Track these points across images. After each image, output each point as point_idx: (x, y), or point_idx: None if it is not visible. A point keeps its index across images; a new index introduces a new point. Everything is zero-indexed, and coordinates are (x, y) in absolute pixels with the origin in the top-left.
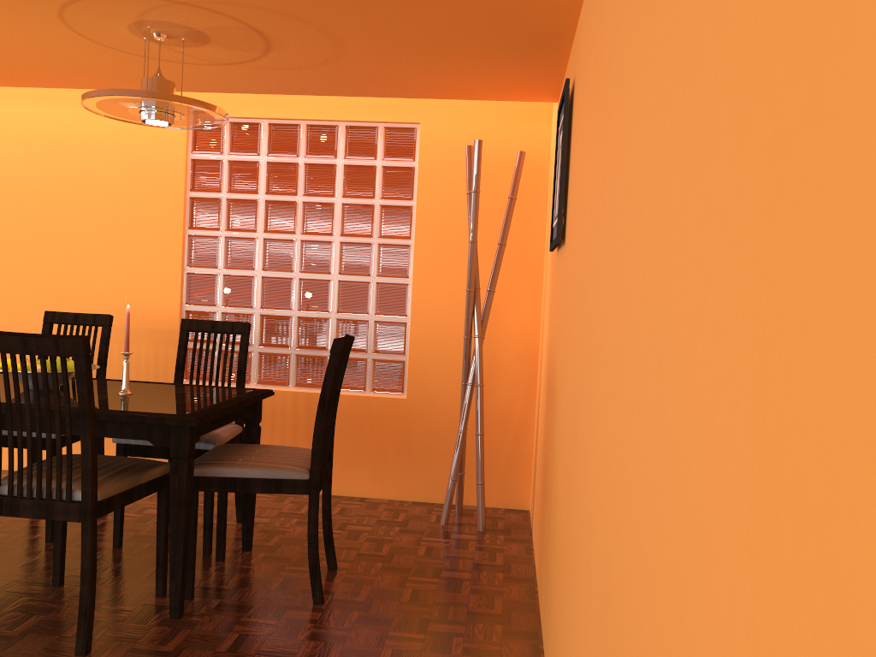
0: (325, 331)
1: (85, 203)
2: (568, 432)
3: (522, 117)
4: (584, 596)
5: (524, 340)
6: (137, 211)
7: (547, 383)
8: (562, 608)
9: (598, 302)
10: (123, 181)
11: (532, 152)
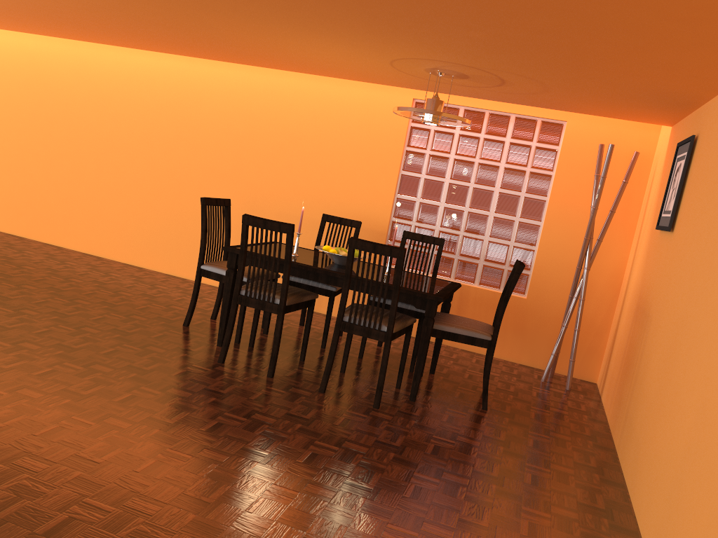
0: (479, 247)
1: (340, 145)
2: (666, 342)
3: (639, 126)
4: (678, 420)
5: (613, 274)
6: (372, 155)
7: (637, 308)
8: (649, 431)
9: (710, 286)
10: (366, 135)
11: (642, 150)
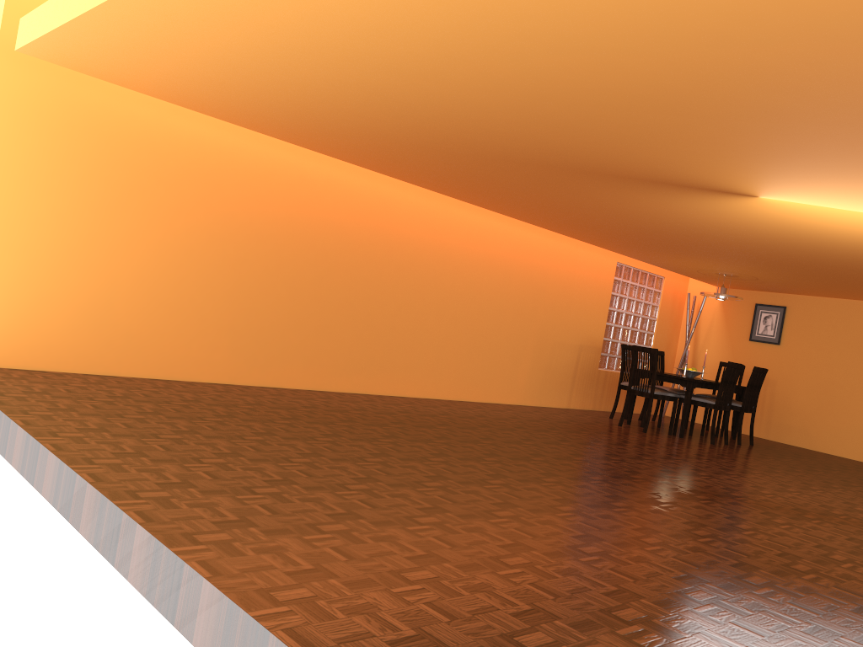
0: None
1: (586, 291)
2: (814, 390)
3: (683, 280)
4: (857, 415)
5: (673, 356)
6: (599, 298)
7: None
8: (818, 423)
9: (858, 371)
10: (597, 285)
11: (683, 292)
